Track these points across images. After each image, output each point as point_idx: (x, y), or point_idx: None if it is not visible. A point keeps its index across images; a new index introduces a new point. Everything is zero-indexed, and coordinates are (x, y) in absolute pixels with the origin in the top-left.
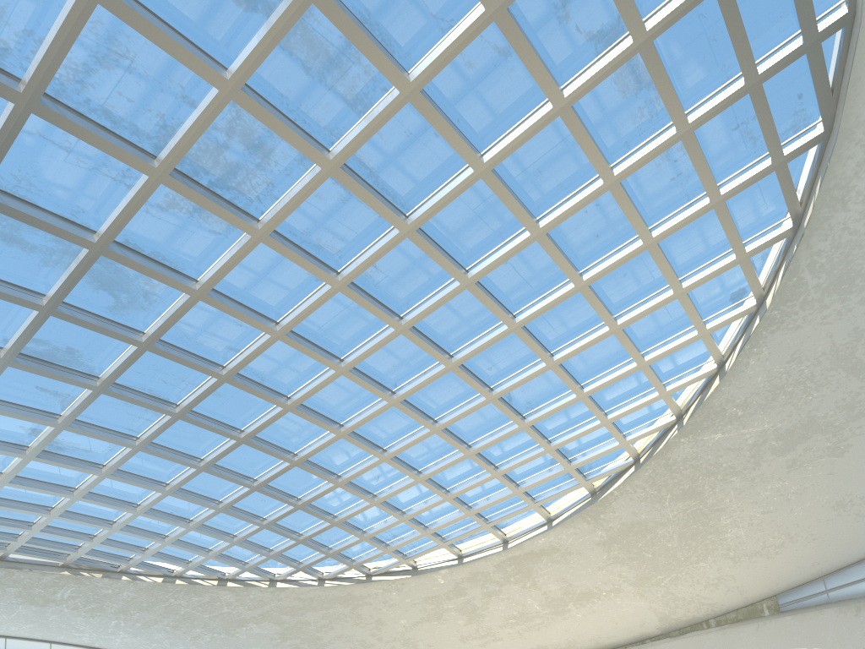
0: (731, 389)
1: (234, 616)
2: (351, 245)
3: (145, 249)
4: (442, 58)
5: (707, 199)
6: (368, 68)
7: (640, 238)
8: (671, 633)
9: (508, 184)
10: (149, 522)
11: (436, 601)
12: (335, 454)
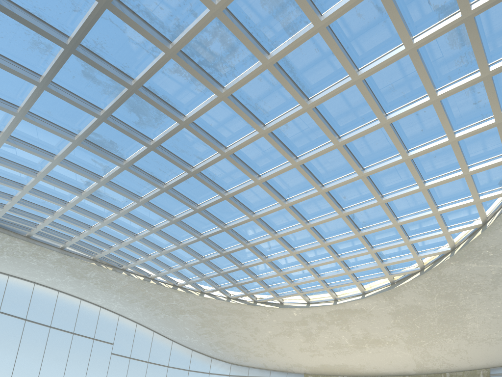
0: (487, 239)
1: (178, 307)
2: (274, 110)
3: (159, 93)
4: (341, 9)
5: (494, 119)
6: (298, 8)
7: (447, 136)
8: (421, 375)
9: (372, 90)
10: (141, 245)
11: (290, 325)
12: (248, 229)
